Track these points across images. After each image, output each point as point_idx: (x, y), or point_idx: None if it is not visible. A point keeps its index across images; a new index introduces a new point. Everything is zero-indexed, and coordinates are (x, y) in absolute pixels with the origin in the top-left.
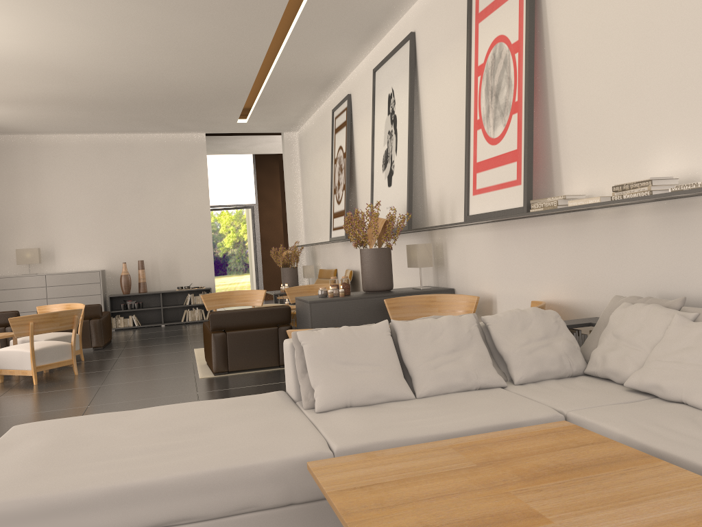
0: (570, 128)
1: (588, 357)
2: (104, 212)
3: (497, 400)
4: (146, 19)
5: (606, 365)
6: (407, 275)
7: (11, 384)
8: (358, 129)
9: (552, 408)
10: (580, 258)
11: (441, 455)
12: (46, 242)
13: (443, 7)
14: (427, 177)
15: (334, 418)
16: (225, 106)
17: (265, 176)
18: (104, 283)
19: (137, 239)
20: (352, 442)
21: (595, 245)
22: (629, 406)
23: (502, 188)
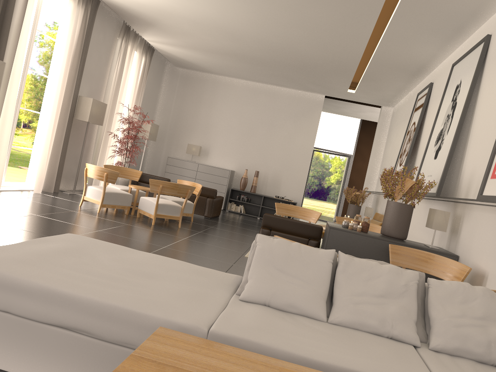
0: None
1: None
2: (245, 133)
3: (392, 353)
4: (283, 1)
5: None
6: (429, 234)
7: (141, 220)
8: (430, 111)
9: None
10: None
11: (261, 371)
12: (206, 144)
13: None
14: (466, 157)
15: (244, 309)
16: (339, 77)
17: (365, 137)
18: (231, 179)
19: (259, 157)
20: (227, 331)
21: None
22: None
23: None
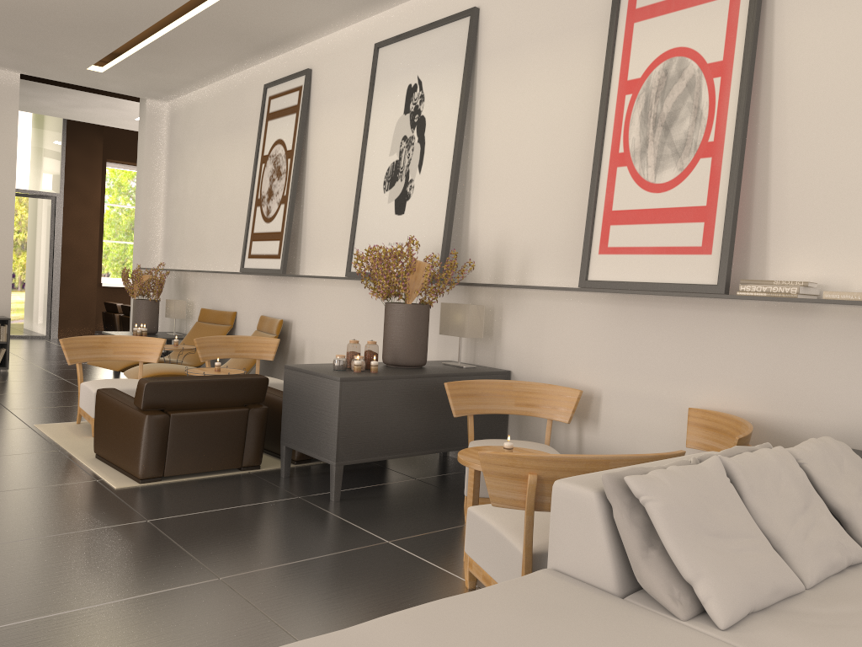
0: (795, 193)
1: None
2: None
3: None
4: None
5: None
6: None
7: None
8: (321, 121)
9: None
10: (787, 362)
11: None
12: None
13: None
14: (474, 212)
15: (782, 646)
16: (90, 40)
17: (80, 156)
18: None
19: None
20: None
21: (820, 349)
22: None
23: (669, 253)
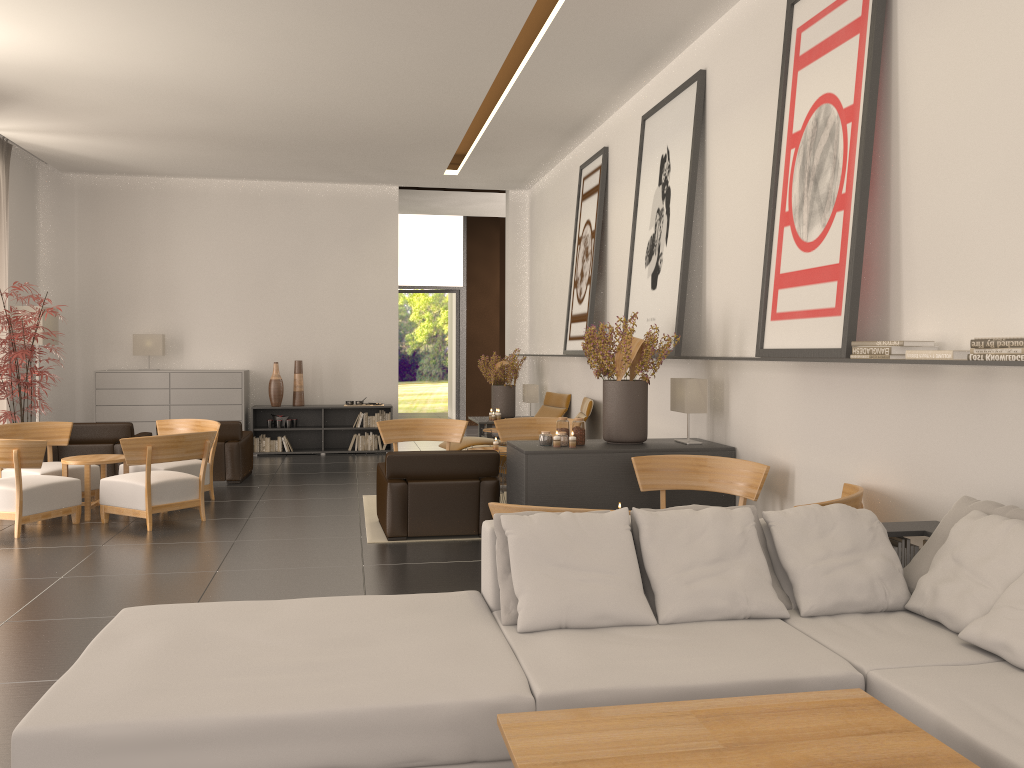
0: (919, 241)
1: (914, 585)
2: (253, 290)
3: (771, 640)
4: (327, 38)
5: (936, 602)
6: (670, 418)
7: (119, 527)
8: (615, 198)
9: (847, 662)
10: (919, 431)
11: (678, 725)
12: (174, 327)
13: (748, 40)
14: (708, 282)
15: (541, 645)
16: (429, 152)
17: (479, 248)
18: (247, 389)
19: (295, 331)
20: (562, 687)
21: (943, 415)
22: (960, 671)
23: (814, 316)
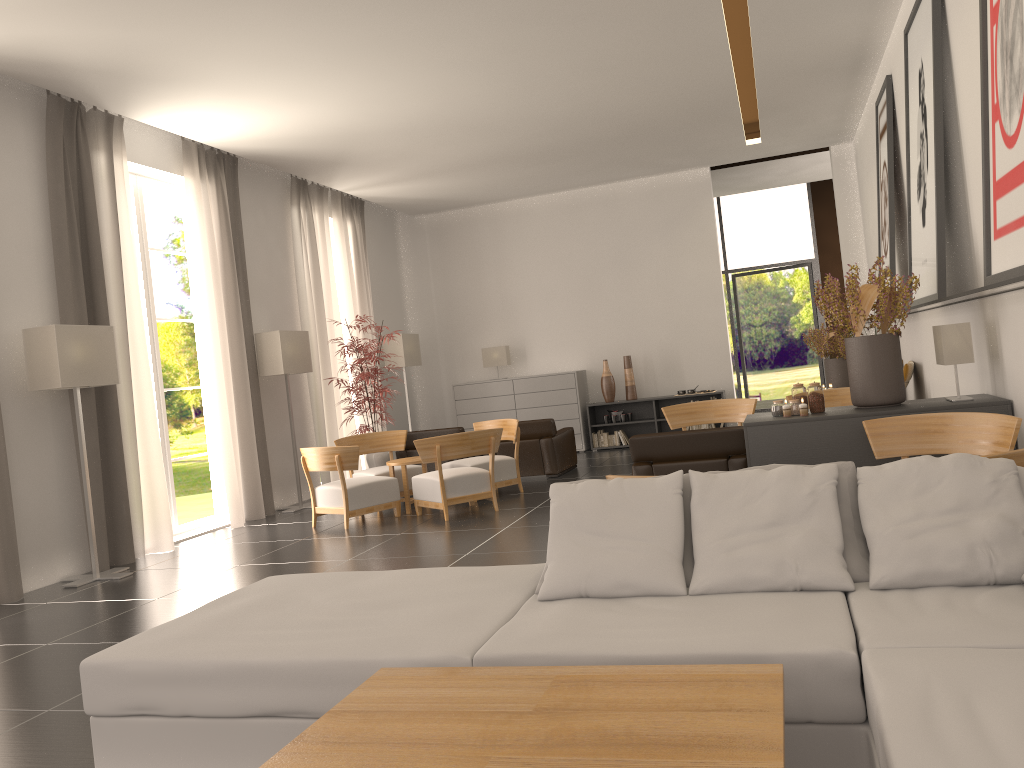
0: None
1: None
2: (580, 293)
3: (788, 613)
4: (538, 43)
5: None
6: (965, 374)
7: (426, 518)
8: (902, 131)
9: (850, 639)
10: None
11: (522, 687)
12: (516, 338)
13: None
14: (970, 206)
15: (541, 612)
16: (714, 126)
17: (828, 214)
18: (583, 388)
19: (623, 327)
20: (500, 650)
21: None
22: (986, 655)
23: (1020, 226)
